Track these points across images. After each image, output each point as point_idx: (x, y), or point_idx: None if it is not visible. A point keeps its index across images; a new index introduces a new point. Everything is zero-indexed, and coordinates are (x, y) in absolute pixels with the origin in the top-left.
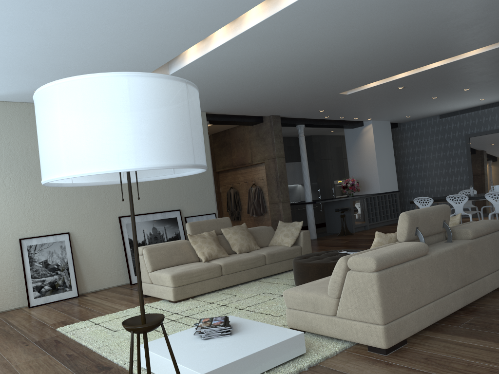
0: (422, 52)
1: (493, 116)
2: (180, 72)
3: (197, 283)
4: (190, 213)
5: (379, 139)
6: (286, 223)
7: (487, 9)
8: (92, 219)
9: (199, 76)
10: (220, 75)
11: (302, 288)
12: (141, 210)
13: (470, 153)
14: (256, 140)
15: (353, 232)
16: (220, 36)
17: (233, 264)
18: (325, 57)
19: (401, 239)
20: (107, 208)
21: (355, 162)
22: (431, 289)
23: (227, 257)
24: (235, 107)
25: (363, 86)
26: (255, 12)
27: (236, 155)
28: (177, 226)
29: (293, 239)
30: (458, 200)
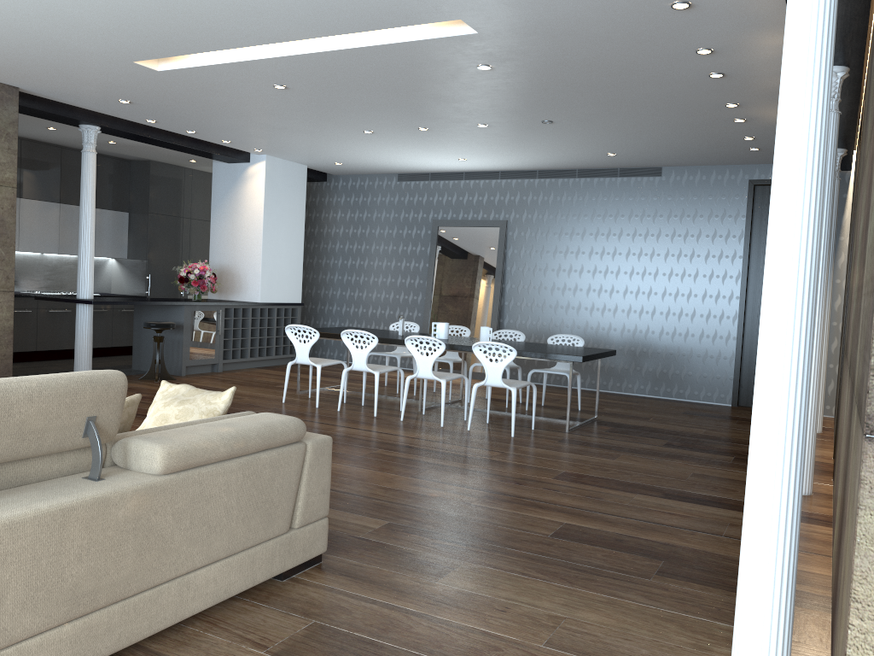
0: None
1: (482, 195)
2: None
3: None
4: None
5: (277, 196)
6: None
7: None
8: None
9: None
10: None
11: None
12: None
13: (435, 255)
14: None
15: (181, 375)
16: None
17: None
18: None
19: None
20: None
21: (223, 233)
22: None
23: None
24: None
25: (191, 61)
26: None
27: None
28: None
29: None
30: (362, 342)
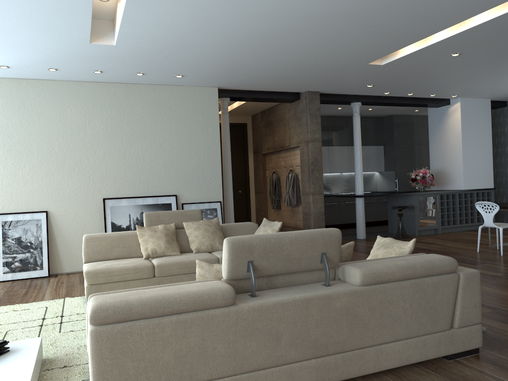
0: (432, 2)
1: None
2: (124, 42)
3: (118, 283)
4: (189, 200)
5: (469, 122)
6: (268, 222)
7: None
8: (74, 199)
9: (153, 46)
10: (175, 44)
11: None
12: (130, 193)
13: None
14: (293, 120)
15: (415, 235)
16: None
17: (171, 266)
18: (287, 16)
19: (224, 276)
20: (91, 189)
21: (437, 150)
22: (229, 357)
23: (176, 256)
24: (248, 82)
25: (398, 54)
26: None
27: (277, 136)
28: None
29: None
30: None
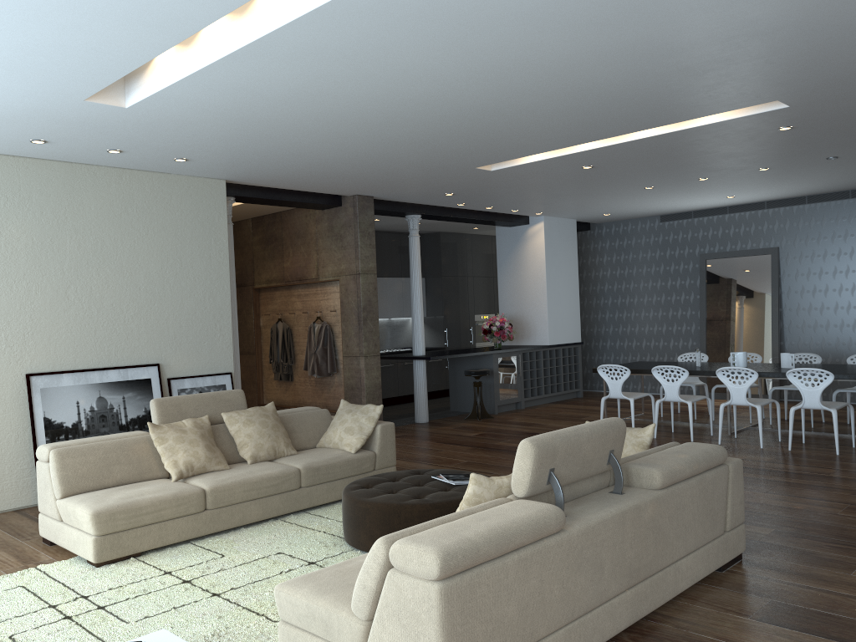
0: (618, 110)
1: (748, 226)
2: (148, 105)
3: (149, 527)
4: (181, 371)
5: (554, 250)
6: (354, 406)
7: (730, 45)
8: None
9: (191, 116)
10: (232, 117)
11: (313, 583)
12: (77, 363)
13: (705, 286)
14: (327, 238)
15: (494, 413)
16: (216, 43)
17: (232, 489)
18: (436, 103)
19: (519, 493)
20: (2, 357)
21: (510, 288)
22: (563, 601)
23: (225, 471)
24: (283, 177)
25: (519, 159)
26: (277, 3)
27: (291, 261)
28: (151, 396)
29: (361, 439)
30: (672, 375)
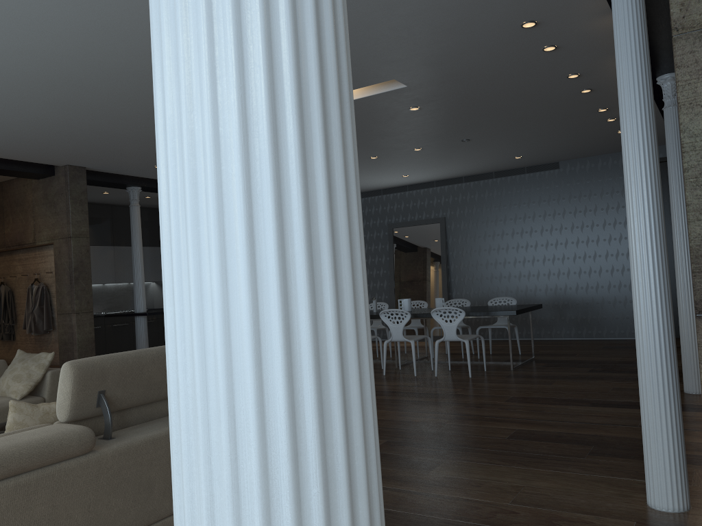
0: None
1: (423, 200)
2: None
3: None
4: None
5: None
6: (28, 355)
7: None
8: None
9: None
10: None
11: None
12: None
13: (393, 250)
14: (42, 205)
15: None
16: None
17: None
18: (81, 63)
19: (62, 417)
20: None
21: None
22: (89, 525)
23: None
24: None
25: None
26: None
27: (11, 227)
28: None
29: (28, 386)
30: None
